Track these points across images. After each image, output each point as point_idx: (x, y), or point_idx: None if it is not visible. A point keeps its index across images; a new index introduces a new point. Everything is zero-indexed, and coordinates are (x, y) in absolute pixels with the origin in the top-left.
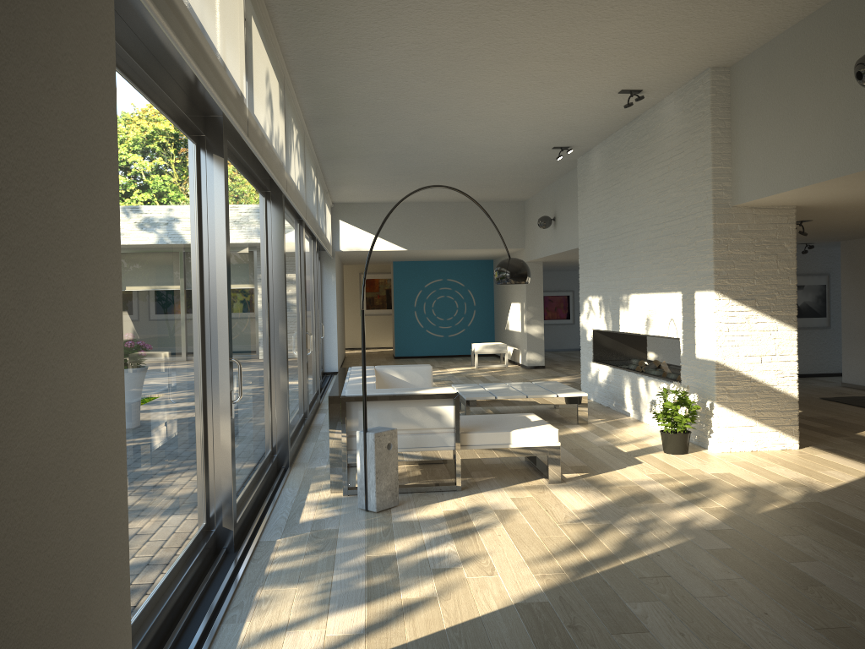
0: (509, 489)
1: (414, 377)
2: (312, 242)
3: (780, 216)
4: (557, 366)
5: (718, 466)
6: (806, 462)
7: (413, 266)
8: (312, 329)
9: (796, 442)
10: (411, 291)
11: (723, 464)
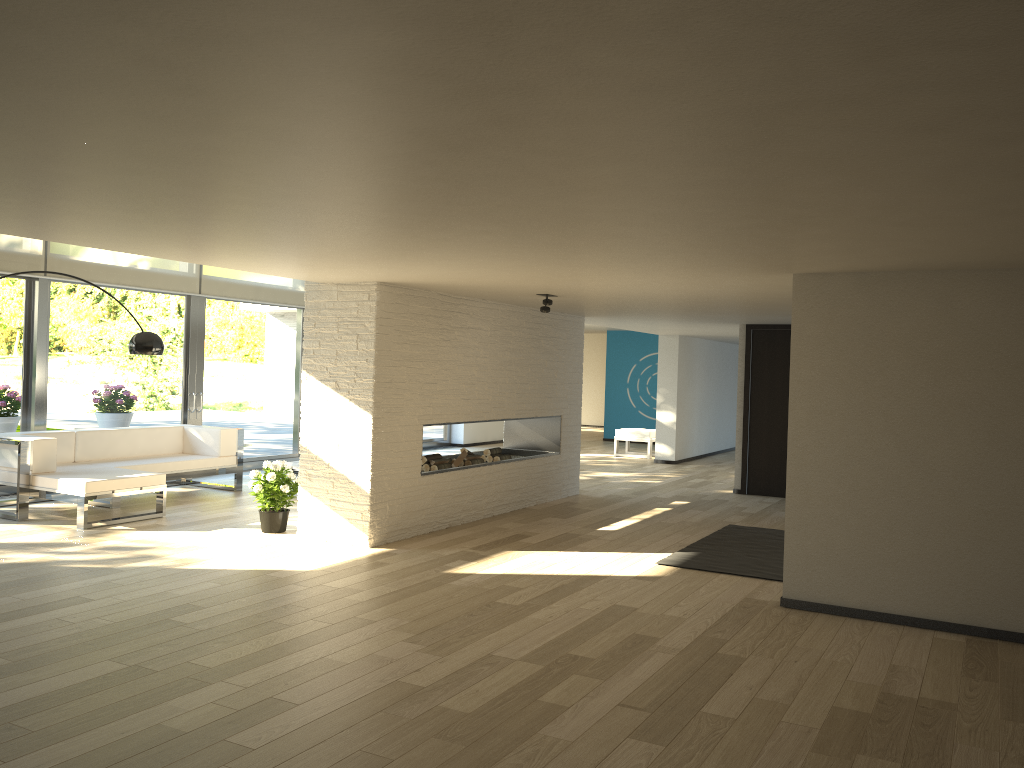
0: (41, 526)
1: (208, 438)
2: (302, 311)
3: (361, 293)
4: (705, 464)
5: (233, 543)
6: (302, 555)
7: (628, 336)
8: (278, 393)
9: (366, 540)
10: (625, 364)
11: (244, 543)
